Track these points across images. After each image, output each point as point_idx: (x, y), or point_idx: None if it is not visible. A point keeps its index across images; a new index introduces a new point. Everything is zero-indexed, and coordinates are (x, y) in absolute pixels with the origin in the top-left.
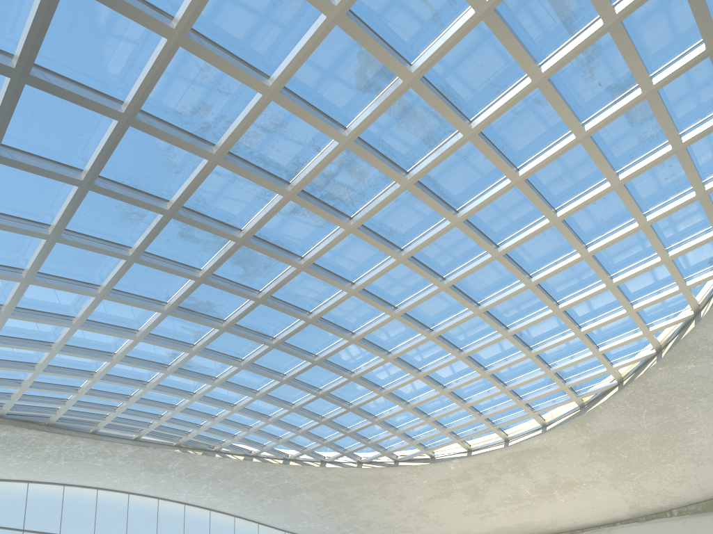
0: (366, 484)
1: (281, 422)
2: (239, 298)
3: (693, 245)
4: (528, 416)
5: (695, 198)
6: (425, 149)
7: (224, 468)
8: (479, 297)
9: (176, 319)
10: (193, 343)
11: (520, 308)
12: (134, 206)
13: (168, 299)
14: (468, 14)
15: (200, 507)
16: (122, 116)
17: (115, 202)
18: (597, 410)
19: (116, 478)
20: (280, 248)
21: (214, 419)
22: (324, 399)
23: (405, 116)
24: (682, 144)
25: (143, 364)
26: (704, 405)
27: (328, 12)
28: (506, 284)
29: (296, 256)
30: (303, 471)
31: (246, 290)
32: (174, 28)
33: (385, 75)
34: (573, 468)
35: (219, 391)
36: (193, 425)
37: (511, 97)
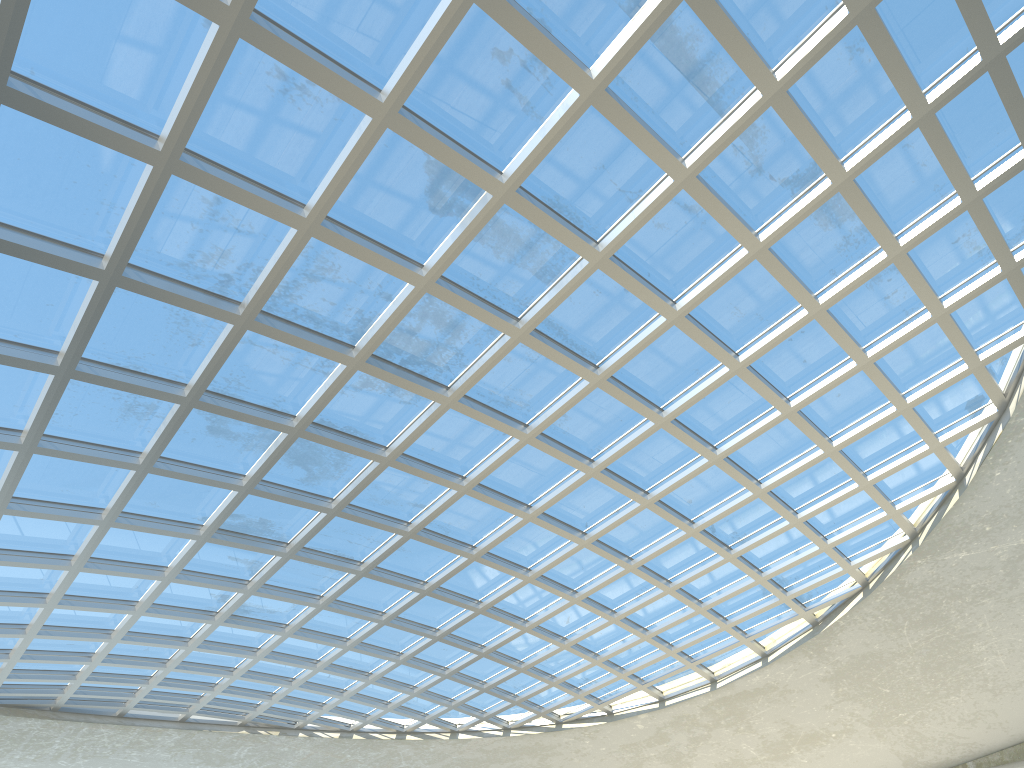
0: (519, 760)
1: (388, 680)
2: (305, 511)
3: (939, 385)
4: (740, 643)
5: (932, 320)
6: (540, 286)
7: (313, 752)
8: (646, 483)
9: (219, 547)
10: (248, 579)
11: (707, 493)
12: (138, 395)
13: (204, 520)
14: (571, 99)
15: None
16: (104, 274)
17: (112, 392)
18: (837, 628)
19: None
20: (353, 437)
21: (291, 683)
22: (445, 642)
23: (505, 243)
24: (900, 249)
25: (179, 614)
26: (991, 608)
27: (373, 112)
28: (682, 460)
29: (378, 446)
30: (426, 747)
31: (313, 499)
32: (160, 150)
33: (468, 190)
34: (814, 713)
35: (294, 643)
36: (263, 694)
37: (648, 205)
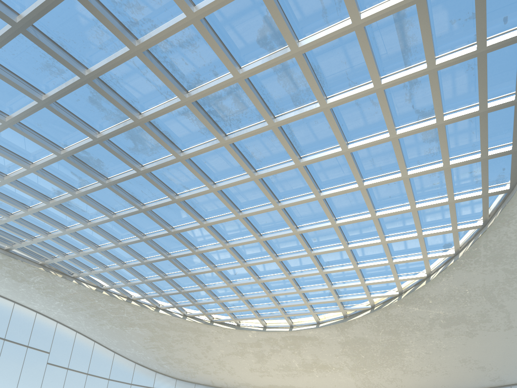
0: (186, 333)
1: (133, 270)
2: (124, 165)
3: (437, 232)
4: (310, 313)
5: (447, 203)
6: (291, 106)
7: (77, 293)
8: (299, 223)
9: (68, 164)
10: (77, 188)
11: (323, 239)
12: (56, 61)
13: (65, 146)
14: (347, 23)
15: (49, 317)
16: None
17: (41, 52)
18: (354, 322)
19: None
20: (167, 138)
21: (79, 253)
22: (171, 262)
23: (284, 76)
24: (449, 165)
25: (29, 191)
26: (417, 336)
27: None
28: (319, 219)
29: (178, 148)
30: (140, 310)
31: (132, 161)
32: None
33: (279, 41)
34: (329, 356)
35: (89, 232)
36: (60, 253)
37: (357, 92)
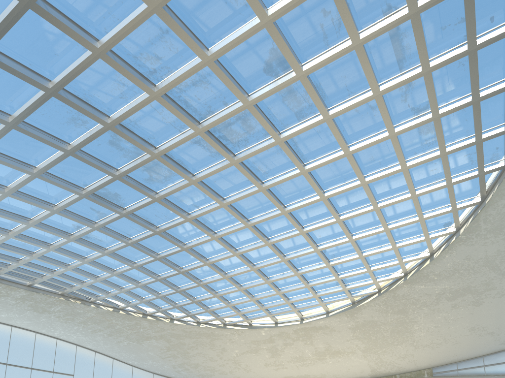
0: (200, 338)
1: (147, 287)
2: (140, 195)
3: (438, 213)
4: (319, 305)
5: (445, 186)
6: (295, 121)
7: (95, 316)
8: (304, 223)
9: (87, 201)
10: (95, 221)
11: (328, 234)
12: (81, 114)
13: (86, 186)
14: (347, 44)
15: (69, 342)
16: (97, 50)
17: (68, 109)
18: (363, 307)
19: (4, 313)
20: (180, 165)
21: (97, 279)
22: (184, 275)
23: (289, 96)
24: (445, 152)
25: (52, 230)
26: (425, 312)
27: (262, 18)
28: (323, 217)
29: (190, 173)
30: (156, 324)
31: (148, 190)
32: None
33: (283, 67)
34: (341, 342)
35: (105, 259)
36: (78, 281)
37: (358, 101)
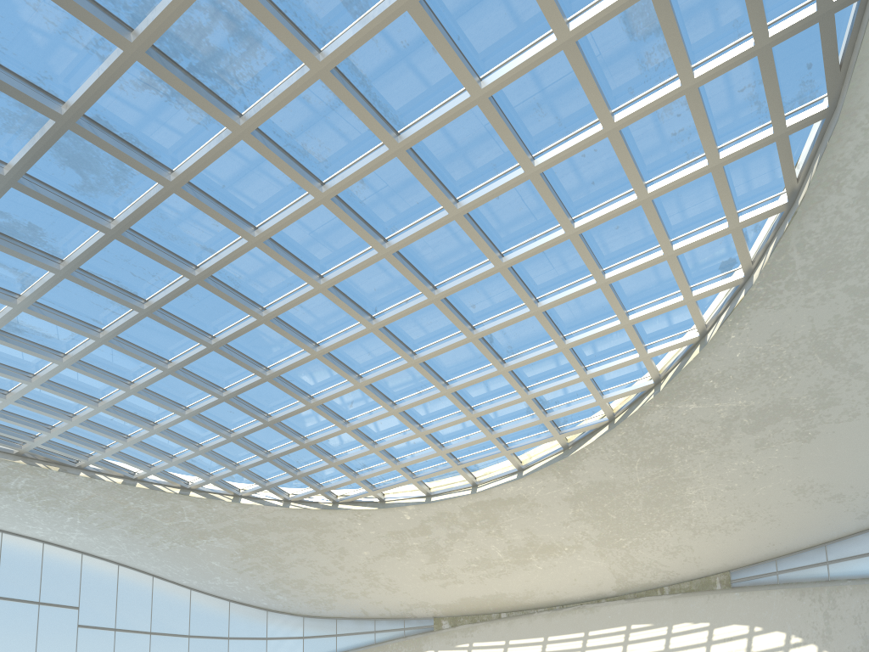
0: (297, 532)
1: (173, 433)
2: (81, 226)
3: (702, 238)
4: (501, 454)
5: (708, 169)
6: (345, 16)
7: (95, 495)
8: (435, 278)
9: None
10: (18, 293)
11: (490, 301)
12: None
13: None
14: None
15: (67, 548)
16: None
17: None
18: (583, 454)
19: None
20: (135, 149)
21: (72, 419)
22: (231, 405)
23: None
24: (693, 82)
25: None
26: (706, 459)
27: None
28: (471, 262)
29: (163, 167)
30: (209, 506)
31: (90, 214)
32: None
33: None
34: (553, 527)
35: (74, 377)
36: (41, 426)
37: None
